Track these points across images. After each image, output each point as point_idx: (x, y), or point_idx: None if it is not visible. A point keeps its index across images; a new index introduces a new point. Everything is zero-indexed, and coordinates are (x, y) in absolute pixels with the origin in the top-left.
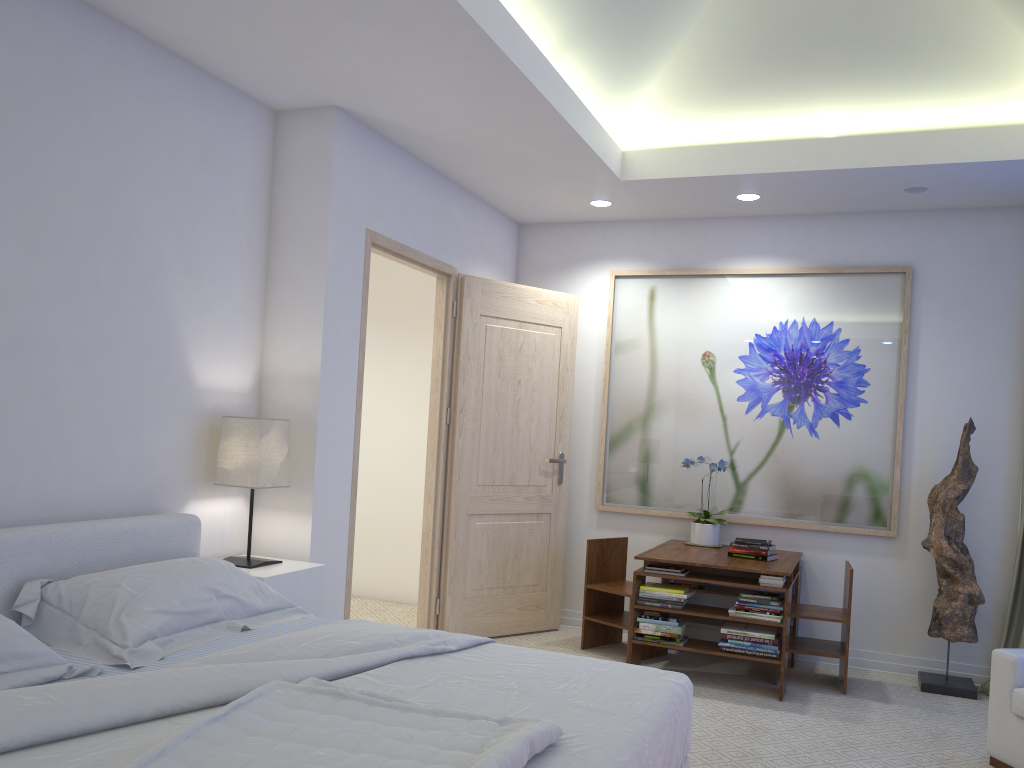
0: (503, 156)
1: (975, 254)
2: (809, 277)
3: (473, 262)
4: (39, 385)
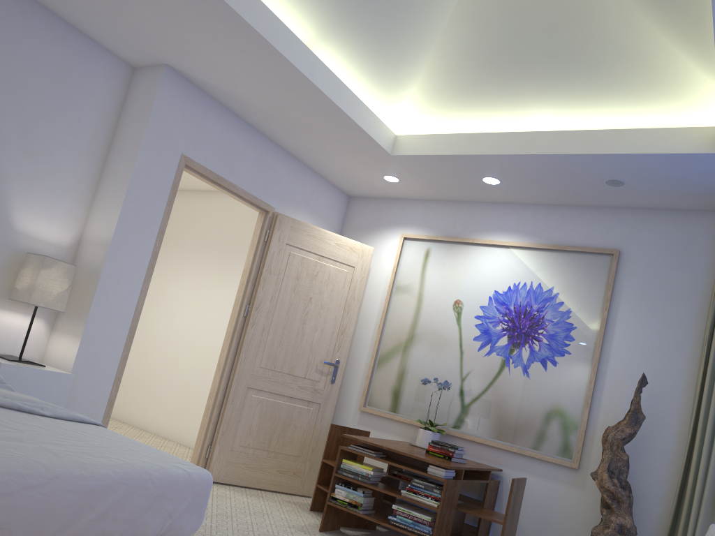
0: (298, 123)
1: (671, 245)
2: (540, 251)
3: (294, 209)
4: None
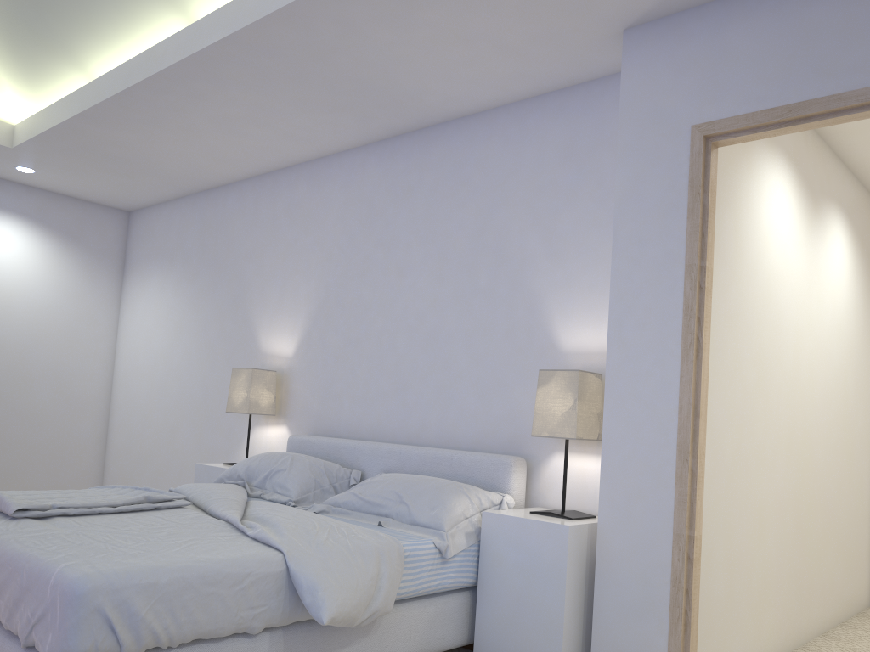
0: None
1: None
2: None
3: None
4: (441, 361)
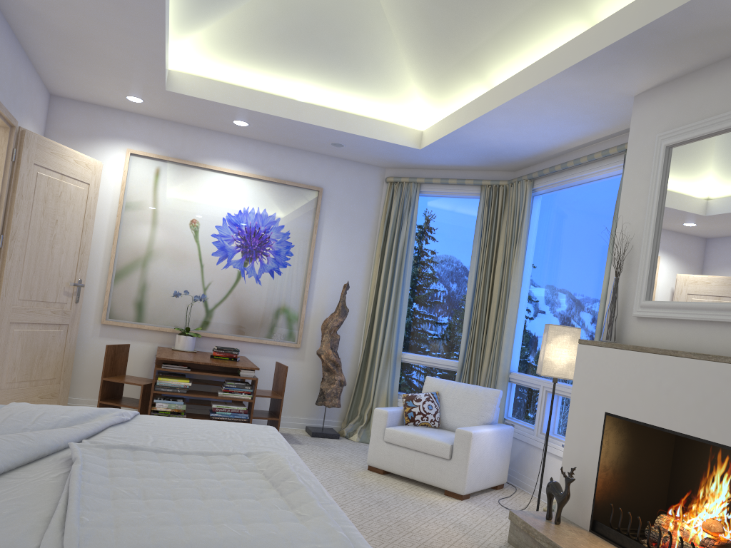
0: (90, 48)
1: (355, 188)
2: (264, 182)
3: (26, 119)
4: None
